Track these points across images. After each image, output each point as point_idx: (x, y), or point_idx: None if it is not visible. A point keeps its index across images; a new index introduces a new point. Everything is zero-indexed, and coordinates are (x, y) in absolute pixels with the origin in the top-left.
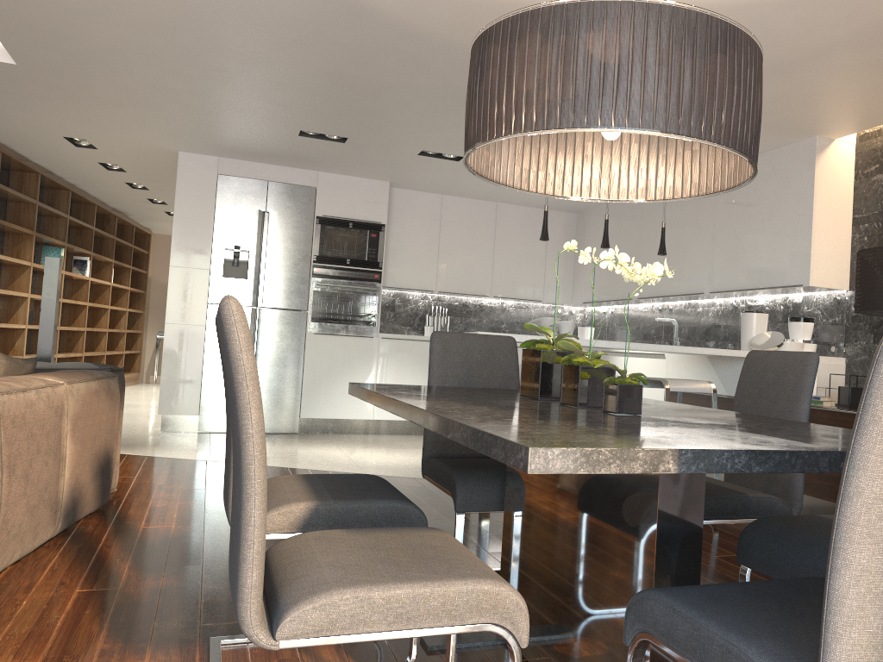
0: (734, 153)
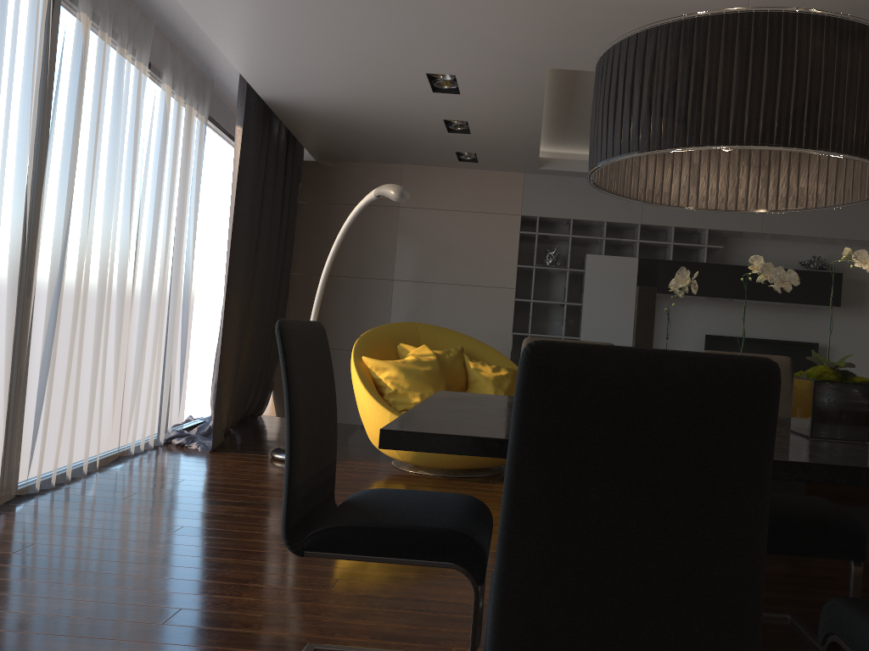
0: (606, 164)
